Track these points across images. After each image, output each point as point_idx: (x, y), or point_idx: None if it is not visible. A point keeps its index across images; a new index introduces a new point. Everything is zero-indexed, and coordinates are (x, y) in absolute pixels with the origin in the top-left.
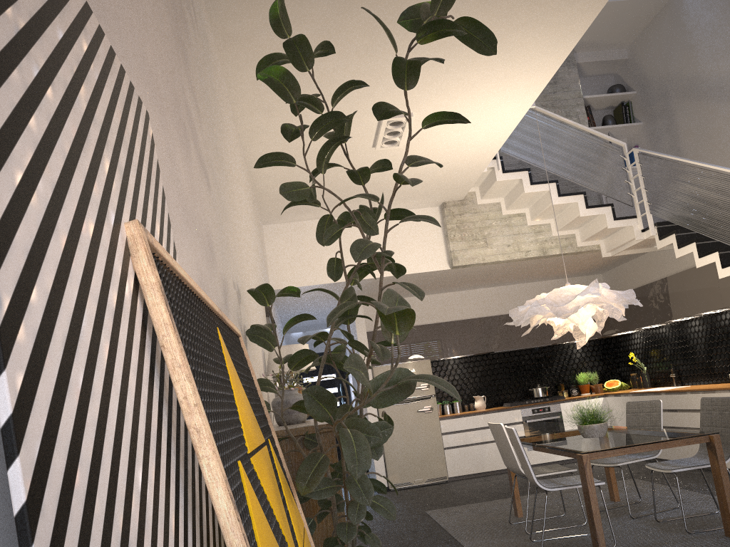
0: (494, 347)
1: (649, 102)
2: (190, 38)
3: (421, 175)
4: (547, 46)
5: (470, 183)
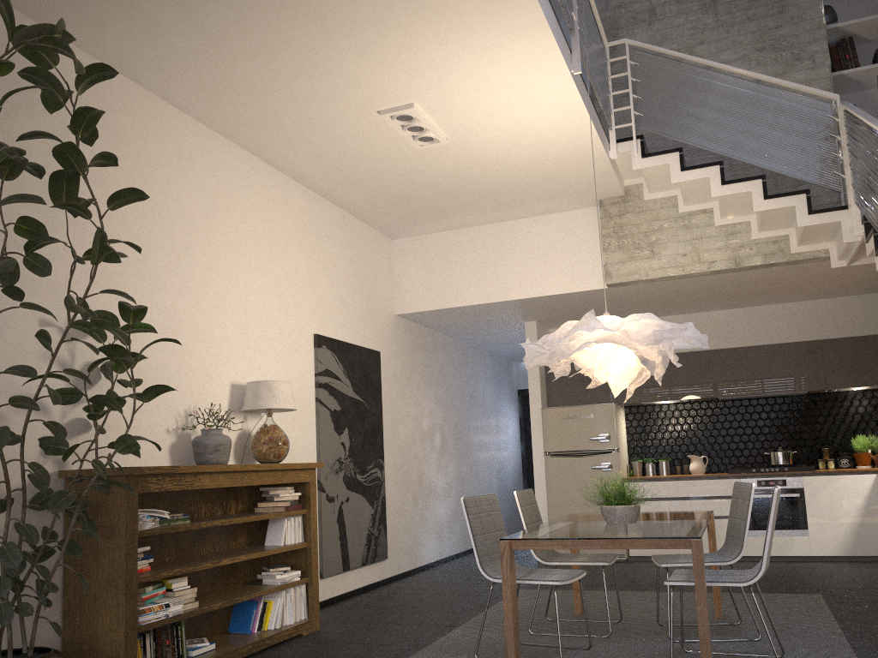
0: (716, 391)
1: None
2: None
3: (523, 171)
4: (493, 0)
5: (608, 174)
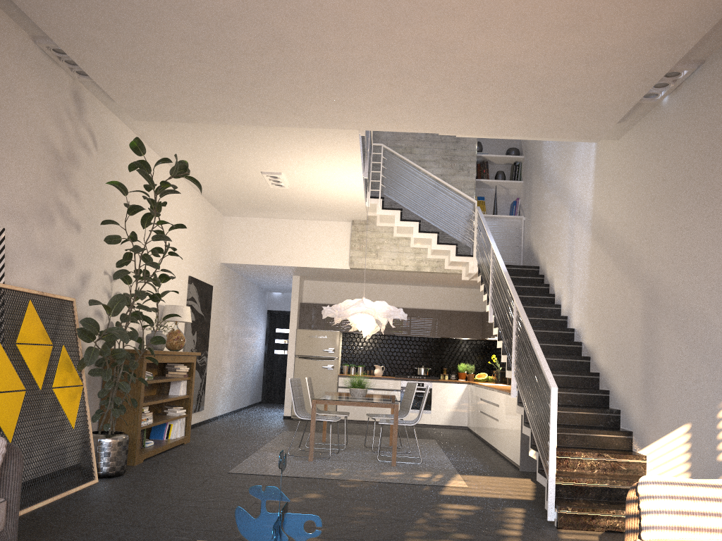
0: (395, 331)
1: (526, 167)
2: (80, 162)
3: (319, 203)
4: (342, 153)
5: (362, 212)
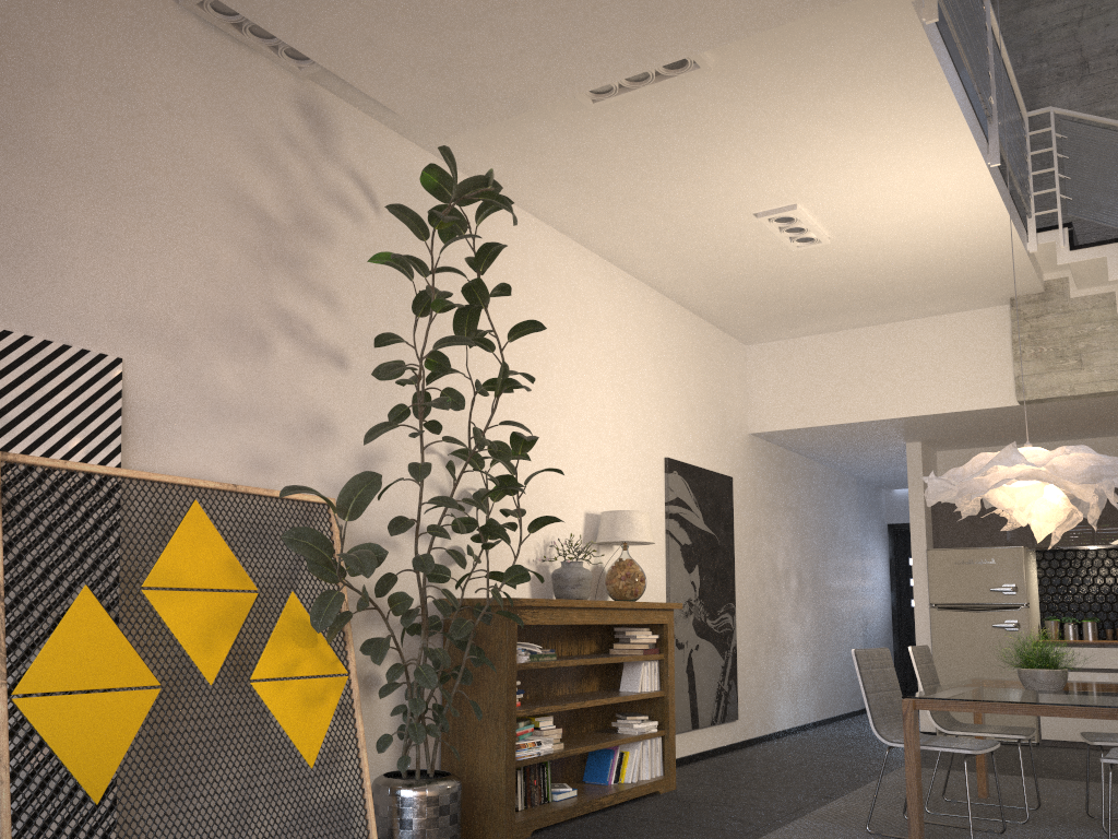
0: None
1: None
2: (333, 234)
3: (916, 269)
4: (904, 101)
5: (1024, 269)
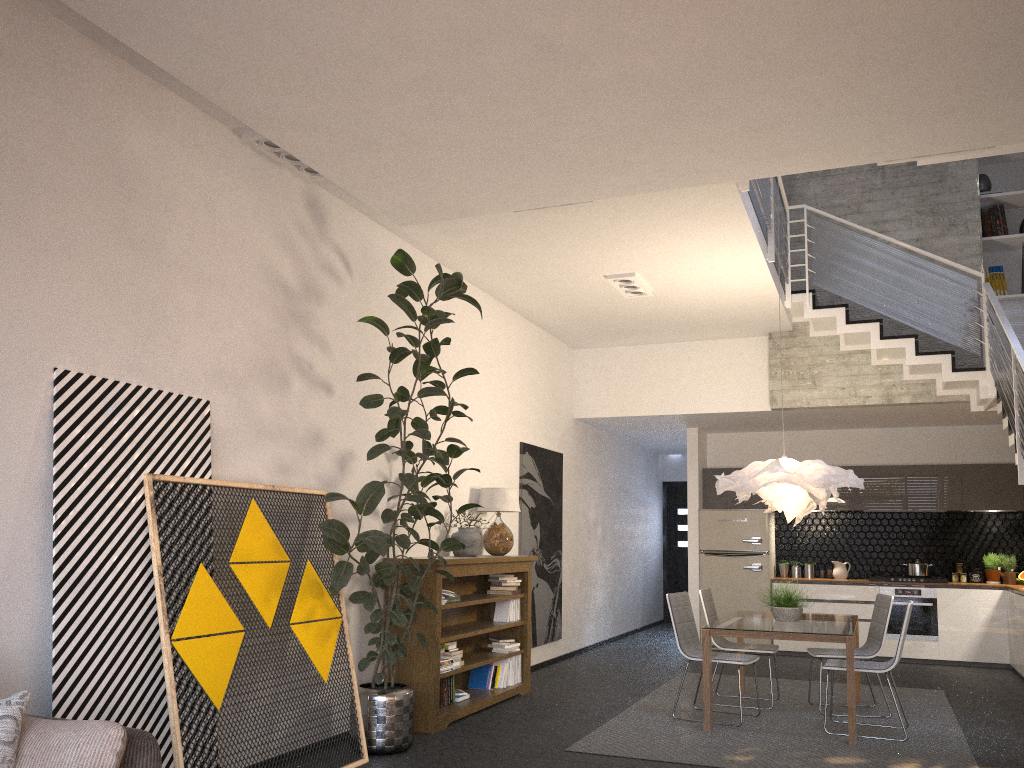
0: (862, 504)
1: None
2: (325, 296)
3: (708, 312)
4: (720, 226)
5: (781, 317)
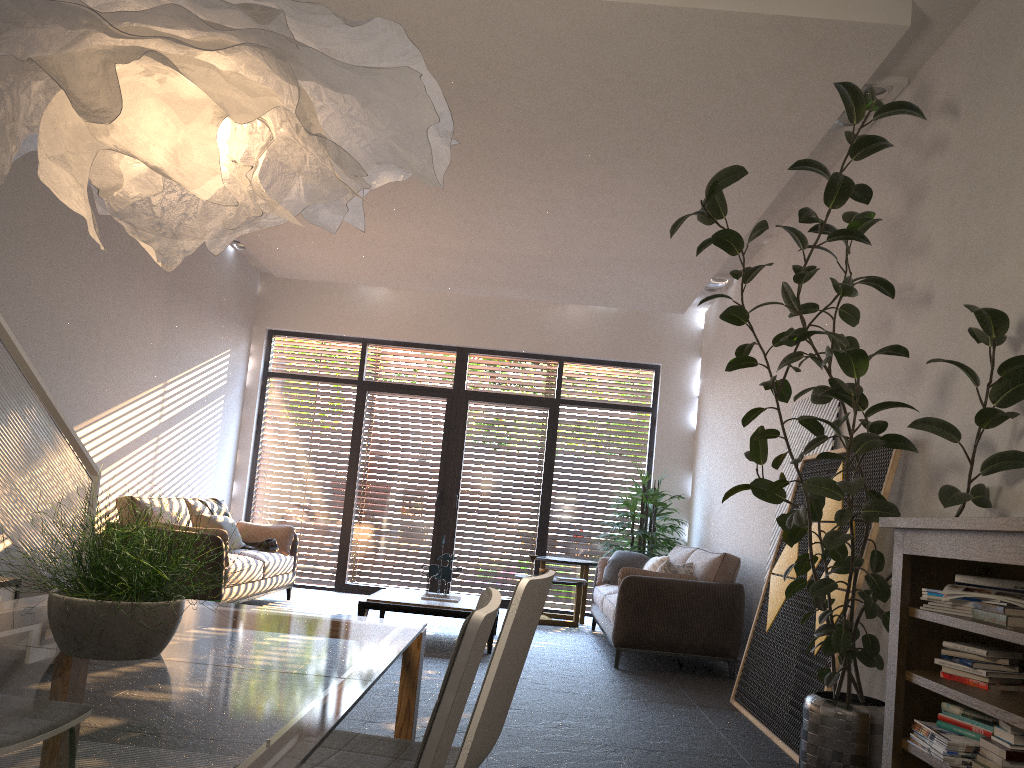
0: None
1: None
2: (927, 185)
3: None
4: None
5: None
